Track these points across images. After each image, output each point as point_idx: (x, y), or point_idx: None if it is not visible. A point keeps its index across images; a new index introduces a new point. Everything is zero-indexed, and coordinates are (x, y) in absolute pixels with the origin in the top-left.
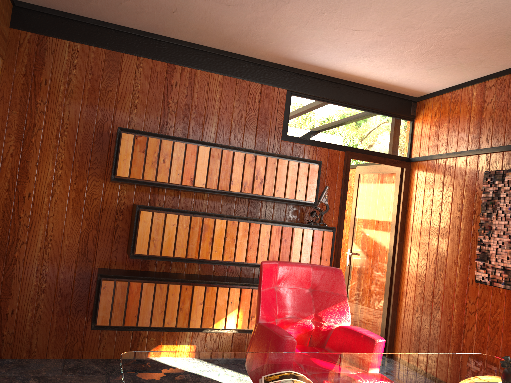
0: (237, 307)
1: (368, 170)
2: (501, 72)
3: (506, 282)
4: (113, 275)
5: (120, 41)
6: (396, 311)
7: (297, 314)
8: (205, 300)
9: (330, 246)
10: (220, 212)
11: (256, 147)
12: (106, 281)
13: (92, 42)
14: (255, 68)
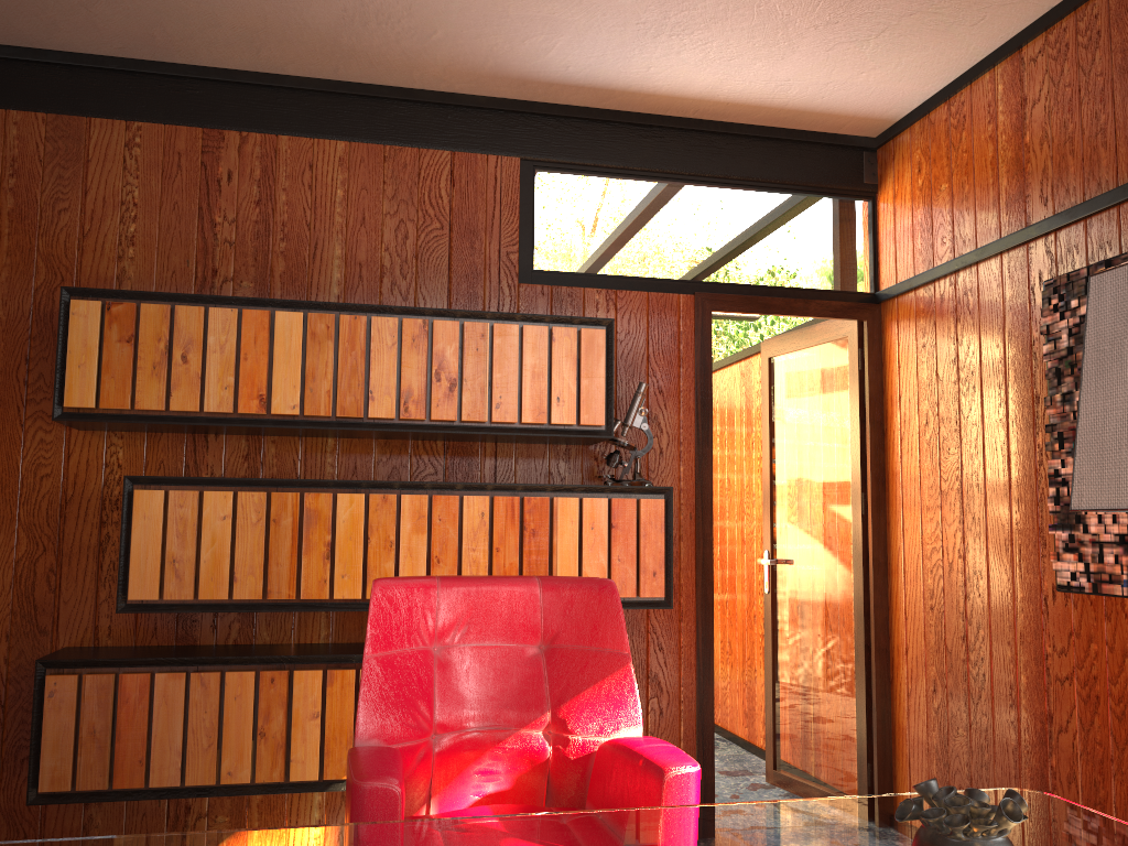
0: None
1: (786, 344)
2: (1054, 10)
3: None
4: (76, 659)
5: (79, 90)
6: (889, 700)
7: (504, 718)
8: (327, 707)
9: (660, 537)
10: (373, 479)
11: (454, 308)
12: (55, 677)
13: (11, 101)
14: (431, 113)
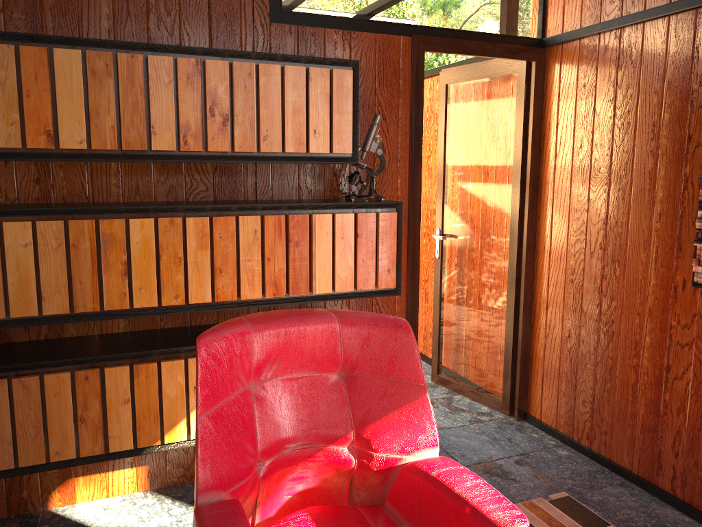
0: None
1: (462, 75)
2: None
3: None
4: None
5: None
6: (530, 338)
7: (313, 437)
8: (135, 394)
9: (393, 242)
10: (154, 197)
11: (215, 44)
12: None
13: None
14: None
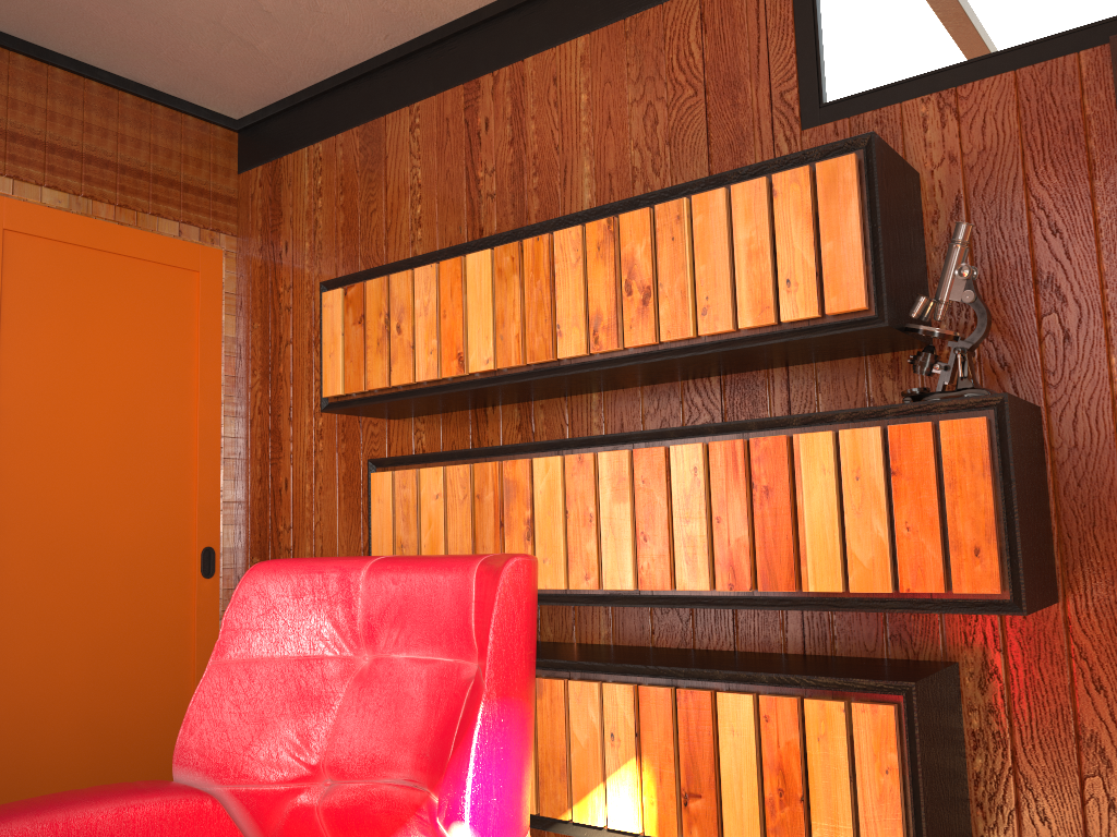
0: (635, 754)
1: None
2: None
3: None
4: None
5: (376, 94)
6: None
7: (421, 771)
8: (538, 725)
9: (982, 486)
10: None
11: None
12: None
13: (337, 126)
14: None
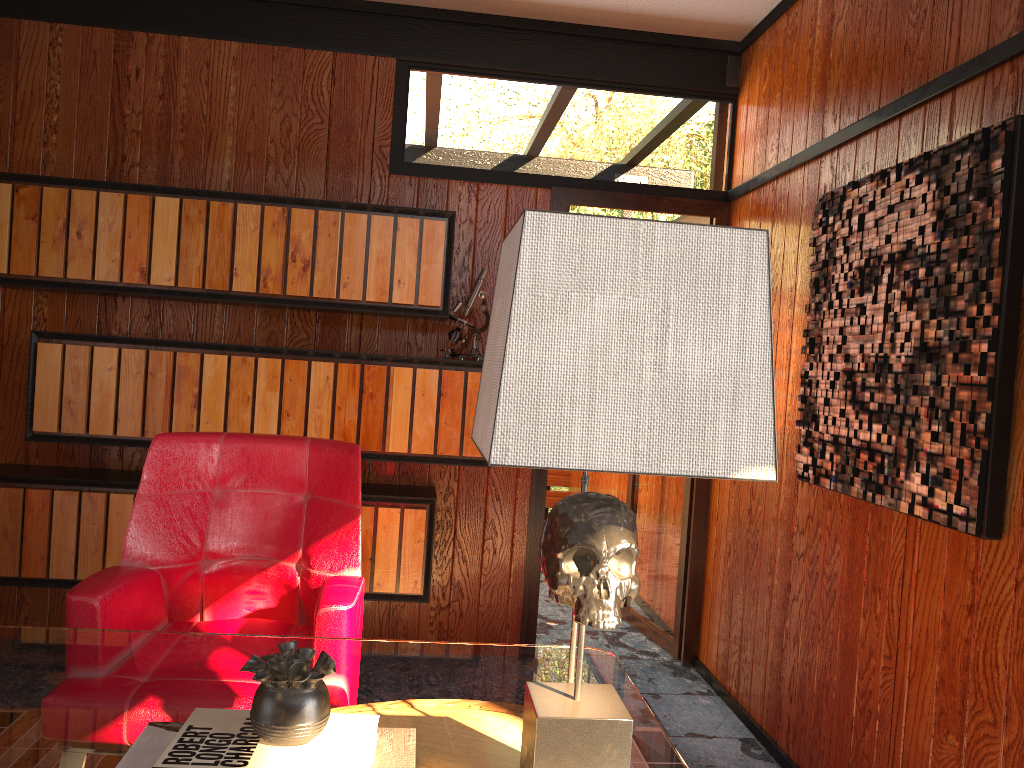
0: None
1: None
2: None
3: (838, 474)
4: None
5: None
6: (703, 557)
7: (268, 551)
8: None
9: None
10: (254, 341)
11: (330, 195)
12: None
13: None
14: (316, 17)
